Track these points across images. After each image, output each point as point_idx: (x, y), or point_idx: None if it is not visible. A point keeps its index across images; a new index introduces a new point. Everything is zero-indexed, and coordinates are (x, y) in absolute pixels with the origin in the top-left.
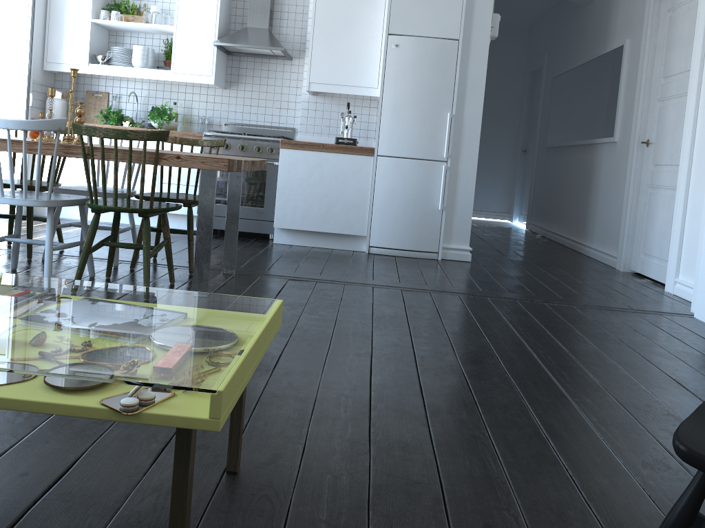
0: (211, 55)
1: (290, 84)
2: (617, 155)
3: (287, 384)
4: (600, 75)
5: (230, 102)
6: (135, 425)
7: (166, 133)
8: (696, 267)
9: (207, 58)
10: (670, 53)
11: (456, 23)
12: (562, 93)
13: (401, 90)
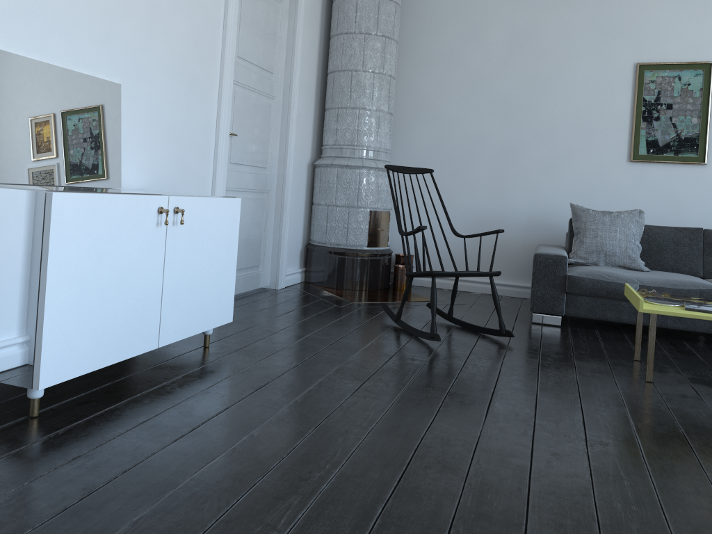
0: None
1: None
2: None
3: (656, 418)
4: None
5: None
6: None
7: None
8: None
9: None
10: None
11: None
12: None
13: None
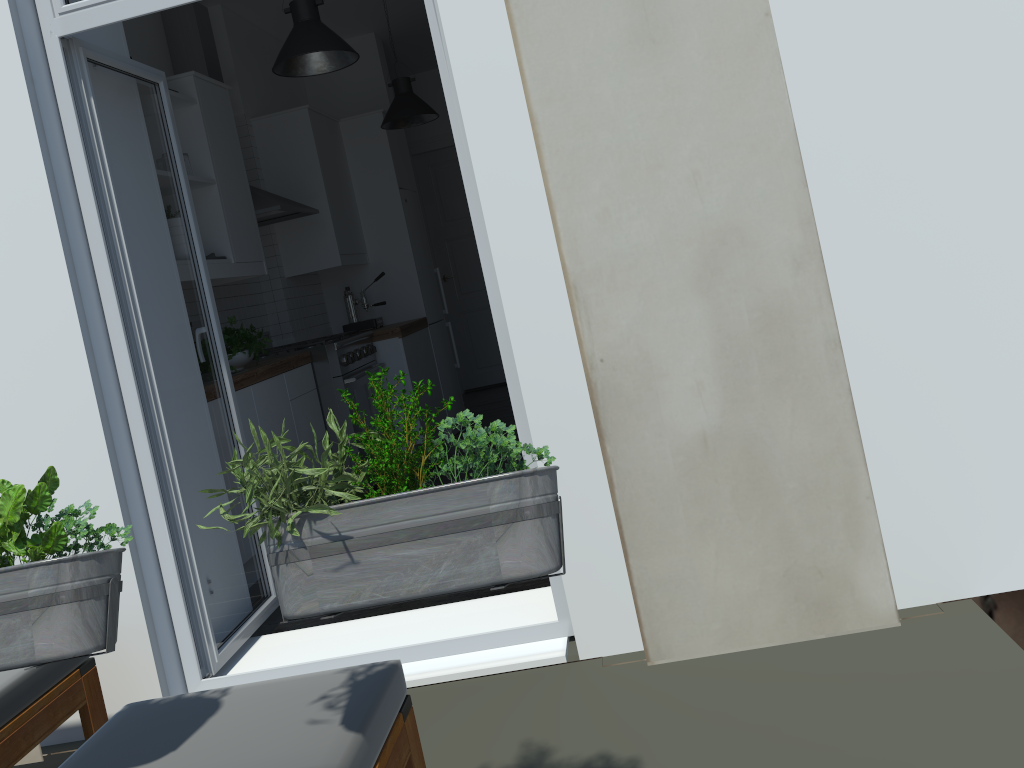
0: (254, 227)
1: None
2: None
3: None
4: None
5: None
6: None
7: None
8: None
9: (254, 233)
10: (450, 200)
11: (412, 175)
12: None
13: (419, 249)
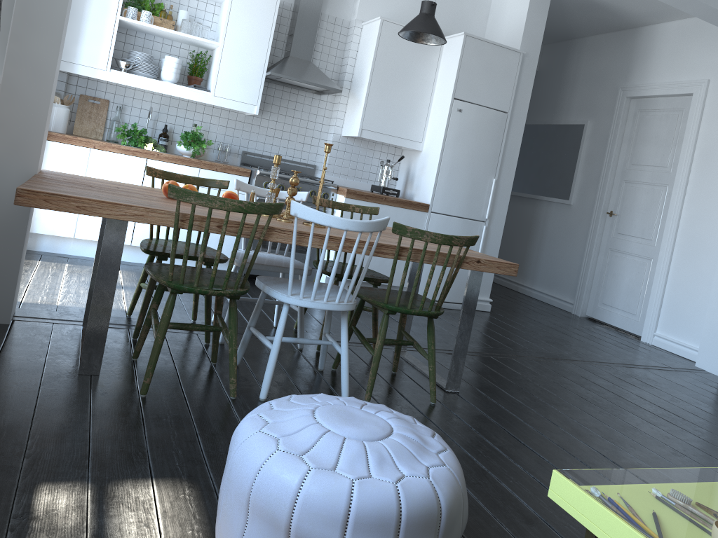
0: (258, 82)
1: (316, 120)
2: (572, 216)
3: None
4: (549, 141)
5: (252, 130)
6: None
7: (476, 239)
8: (702, 332)
9: (254, 86)
10: (642, 146)
11: (508, 97)
12: None
13: (458, 153)
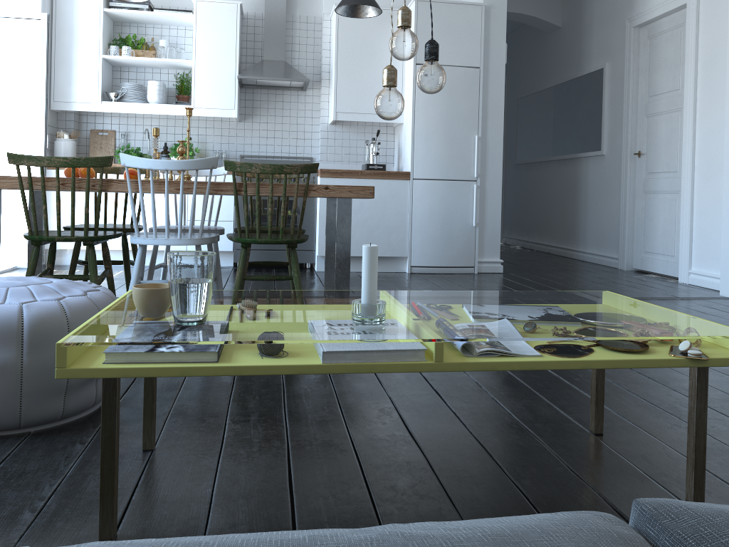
0: (232, 88)
1: (305, 115)
2: (607, 166)
3: (530, 375)
4: (578, 95)
5: (245, 135)
6: (476, 415)
7: (316, 166)
8: (721, 256)
9: (229, 92)
10: (655, 74)
11: (477, 52)
12: (531, 112)
13: (431, 116)
